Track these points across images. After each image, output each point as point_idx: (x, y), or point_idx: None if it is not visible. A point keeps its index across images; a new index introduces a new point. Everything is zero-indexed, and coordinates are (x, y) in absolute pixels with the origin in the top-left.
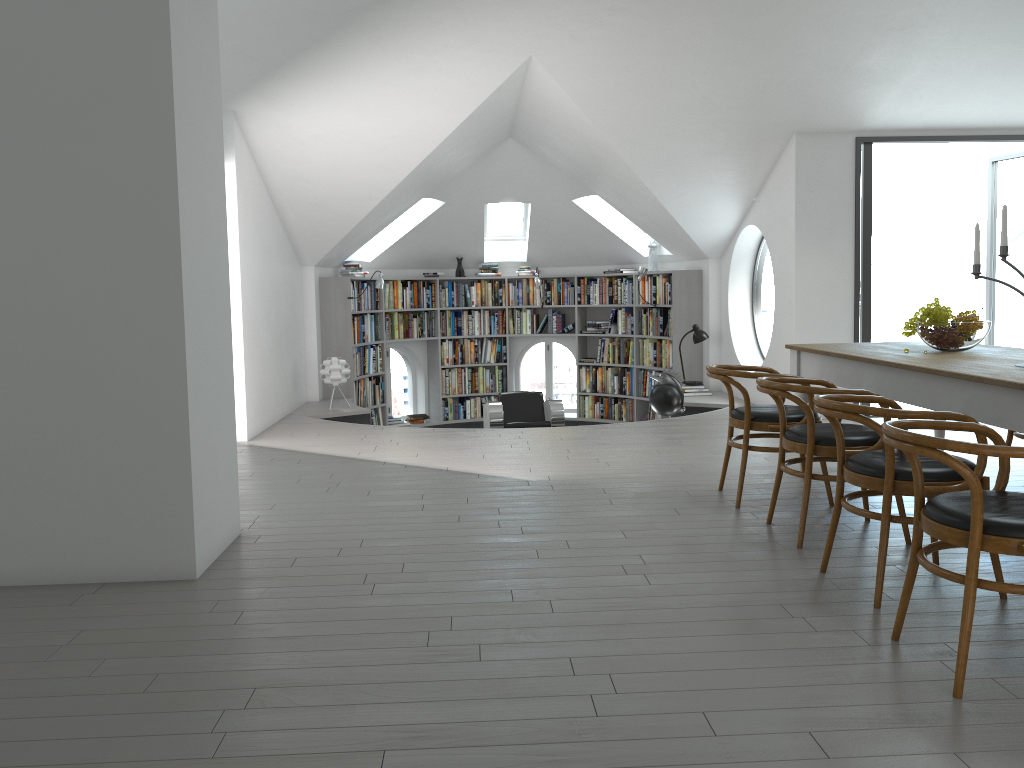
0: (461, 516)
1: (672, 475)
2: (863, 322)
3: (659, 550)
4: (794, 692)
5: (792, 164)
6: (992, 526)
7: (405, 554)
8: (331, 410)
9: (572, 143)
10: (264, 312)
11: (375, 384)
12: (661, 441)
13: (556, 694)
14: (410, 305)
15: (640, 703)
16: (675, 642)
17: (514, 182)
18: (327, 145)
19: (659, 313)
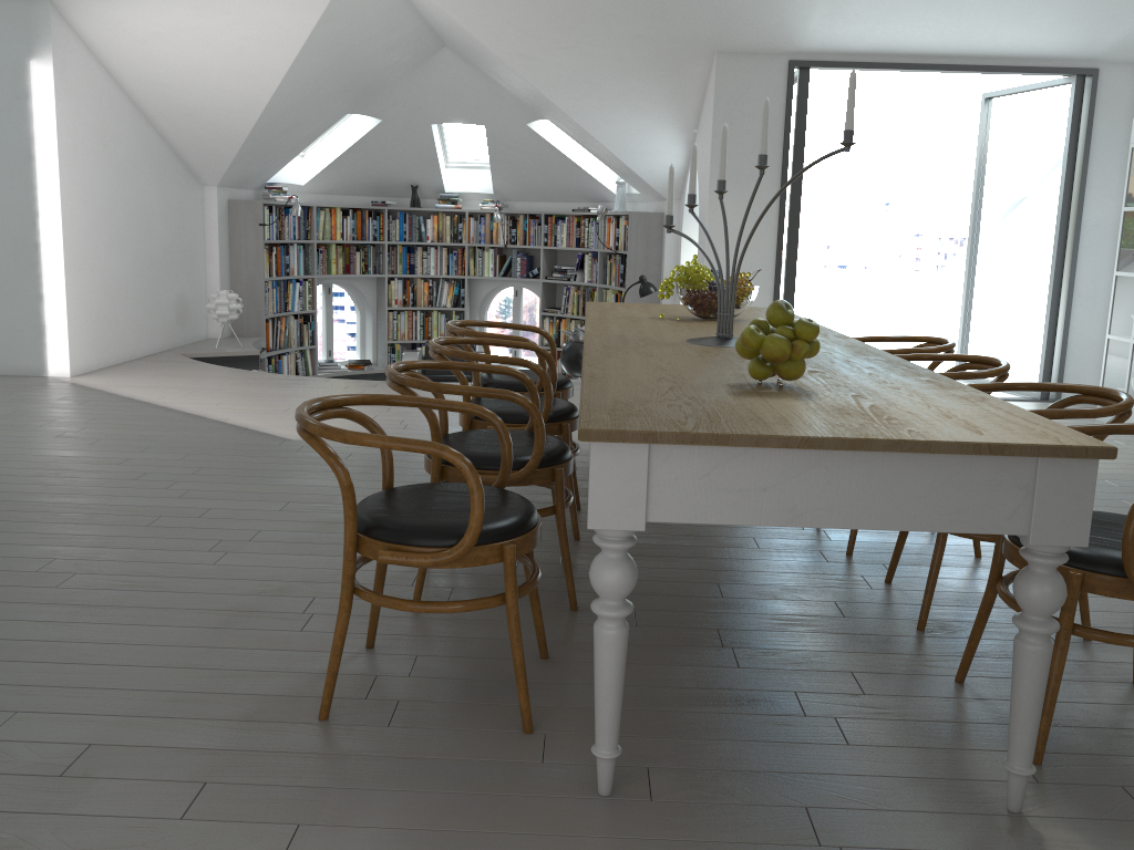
0: (147, 474)
1: None
2: (786, 282)
3: (291, 527)
4: (154, 698)
5: (712, 90)
6: (370, 526)
7: (15, 511)
8: (216, 349)
9: (481, 55)
10: (114, 235)
11: (303, 323)
12: None
13: None
14: (352, 237)
15: None
16: (126, 631)
17: (461, 100)
18: (173, 45)
19: (621, 261)
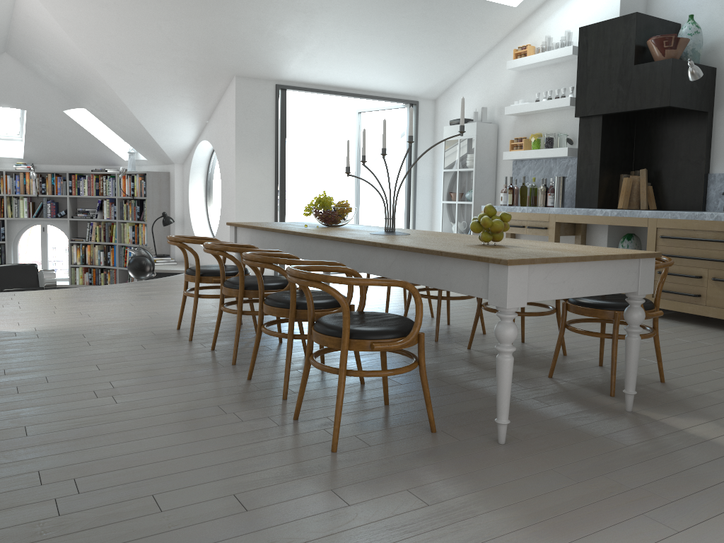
0: None
1: (142, 321)
2: (281, 211)
3: (127, 376)
4: (224, 467)
5: (233, 98)
6: (355, 333)
7: None
8: None
9: (61, 62)
10: None
11: None
12: (135, 297)
13: (22, 504)
14: None
15: (100, 497)
16: (134, 444)
17: (10, 91)
18: None
19: (137, 203)
